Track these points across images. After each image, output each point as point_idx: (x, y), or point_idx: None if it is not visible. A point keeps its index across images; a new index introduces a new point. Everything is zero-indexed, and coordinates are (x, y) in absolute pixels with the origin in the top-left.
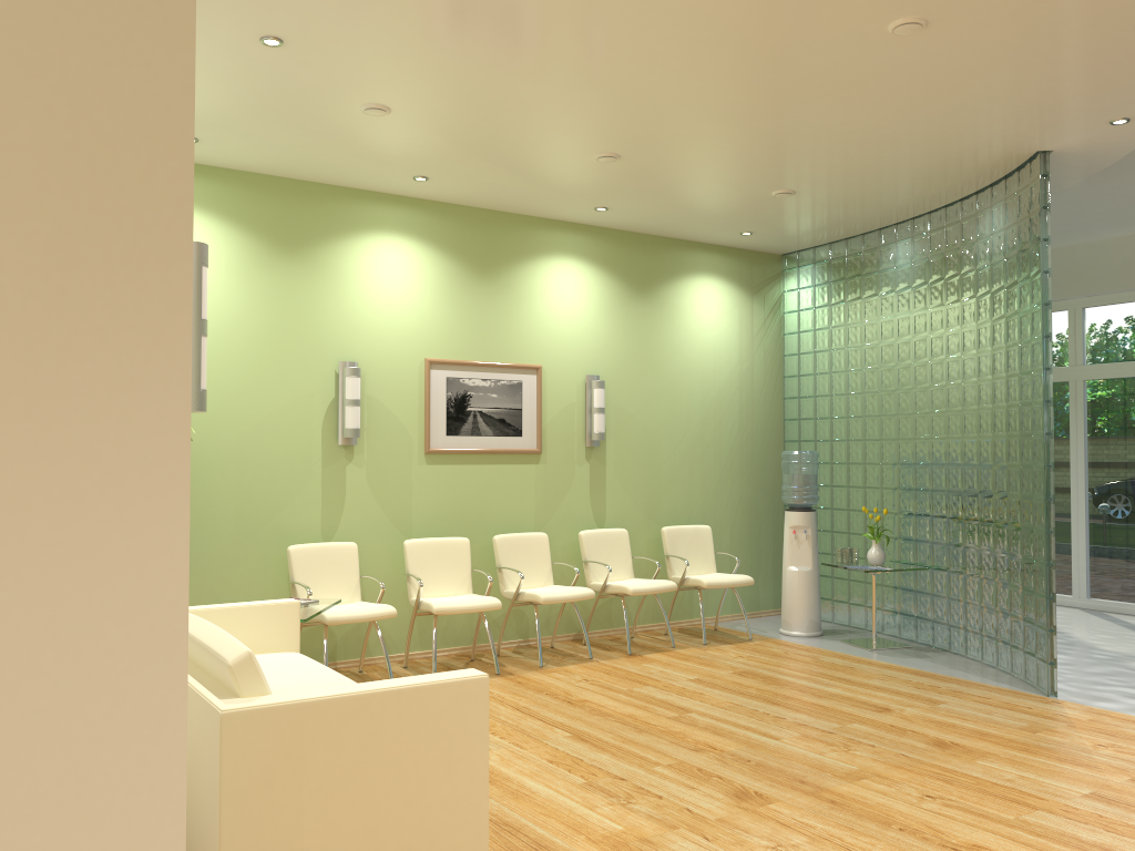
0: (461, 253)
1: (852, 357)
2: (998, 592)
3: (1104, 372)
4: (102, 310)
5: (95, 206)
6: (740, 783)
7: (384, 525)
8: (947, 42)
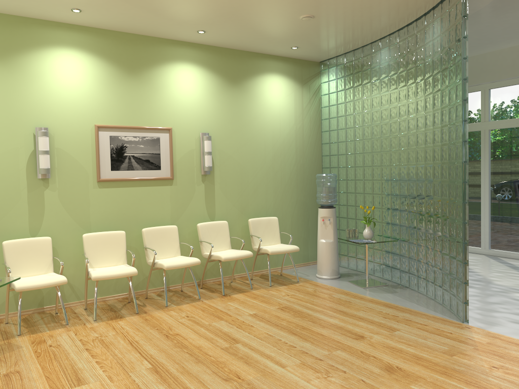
0: (116, 60)
1: (357, 119)
2: (435, 256)
3: (500, 125)
4: None
5: None
6: None
7: (72, 225)
8: None
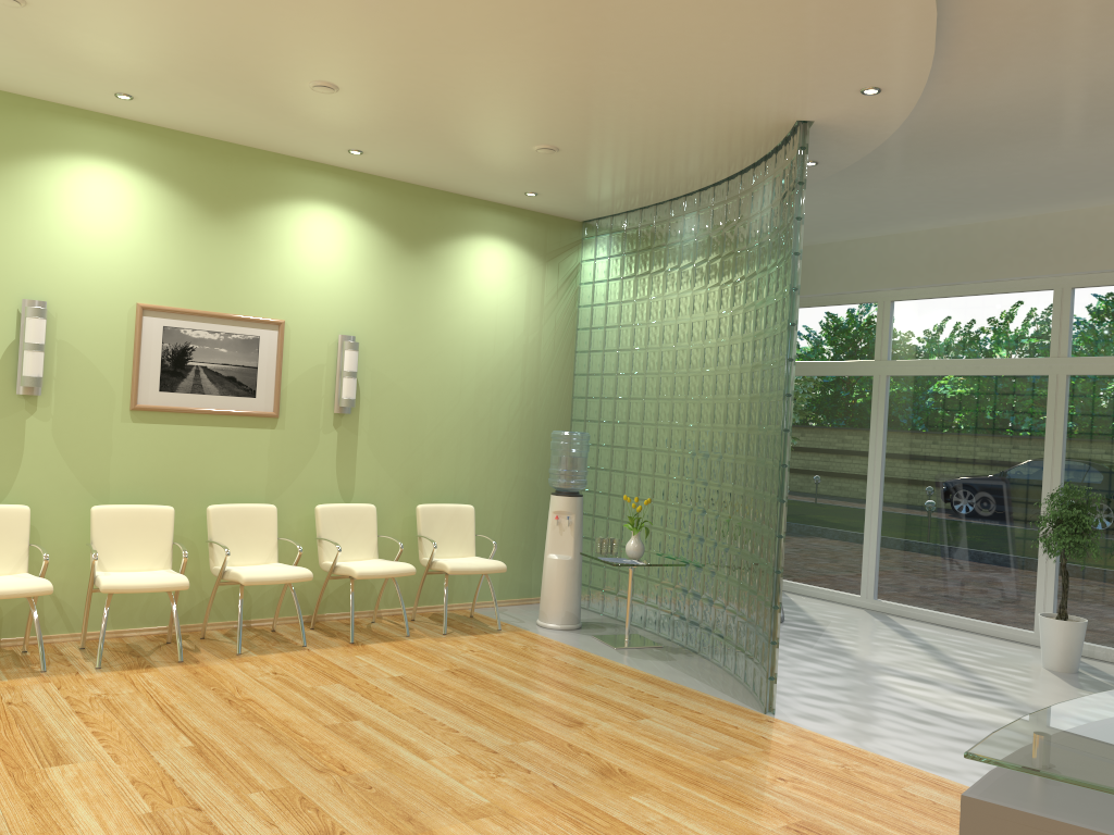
0: (191, 188)
1: (638, 335)
2: (740, 595)
3: (906, 369)
4: None
5: None
6: (335, 820)
7: (72, 488)
8: None
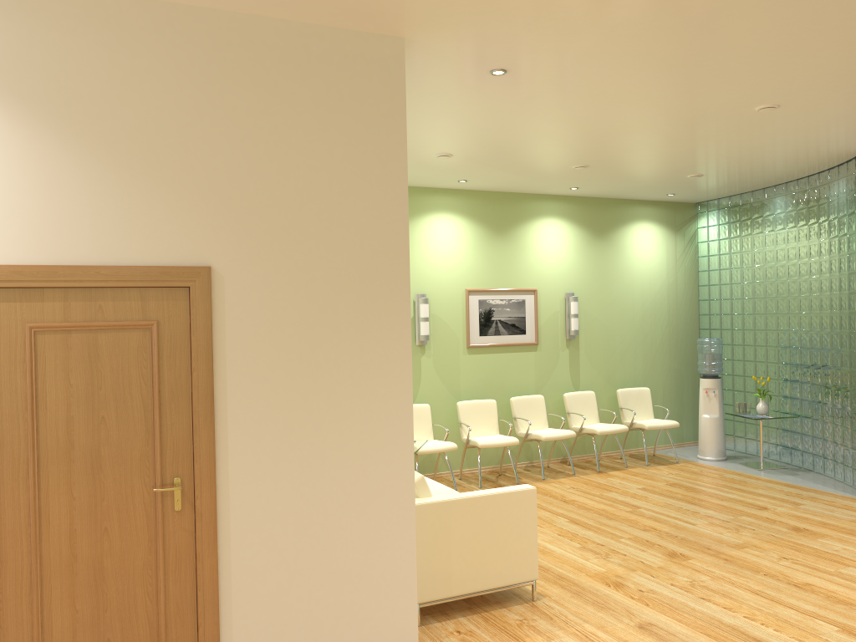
0: (485, 221)
1: (746, 274)
2: (844, 433)
3: None
4: (376, 329)
5: (372, 283)
6: (671, 549)
7: (443, 393)
8: (793, 111)
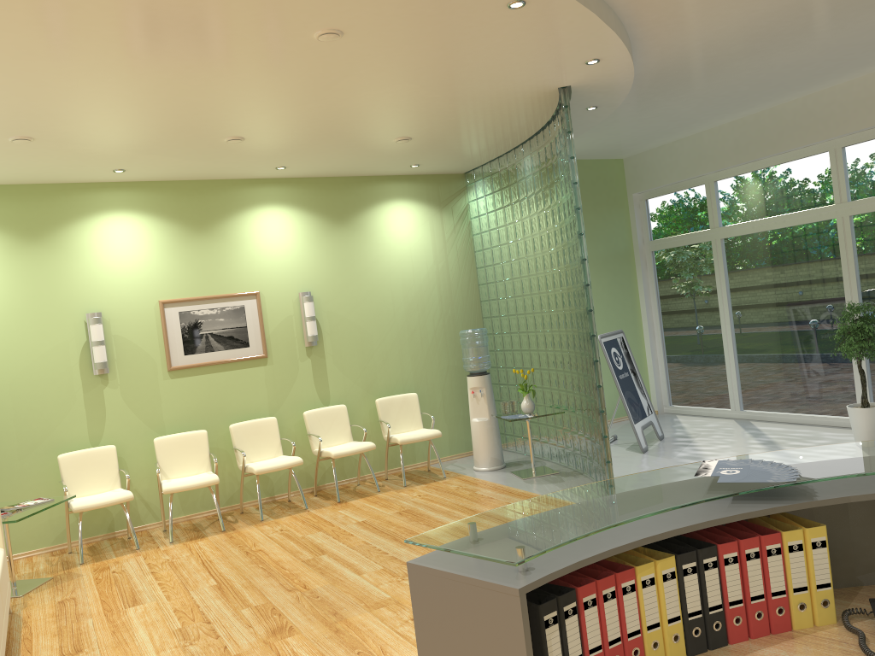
0: (179, 217)
1: (512, 250)
2: (595, 430)
3: (733, 231)
4: None
5: None
6: (289, 619)
7: (141, 428)
8: (375, 39)
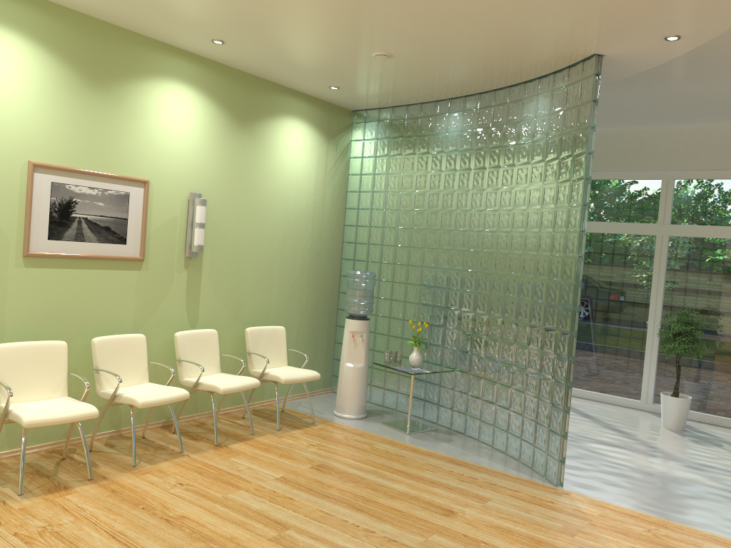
0: (75, 60)
1: (404, 199)
2: (512, 396)
3: None
4: None
5: None
6: None
7: None
8: None
